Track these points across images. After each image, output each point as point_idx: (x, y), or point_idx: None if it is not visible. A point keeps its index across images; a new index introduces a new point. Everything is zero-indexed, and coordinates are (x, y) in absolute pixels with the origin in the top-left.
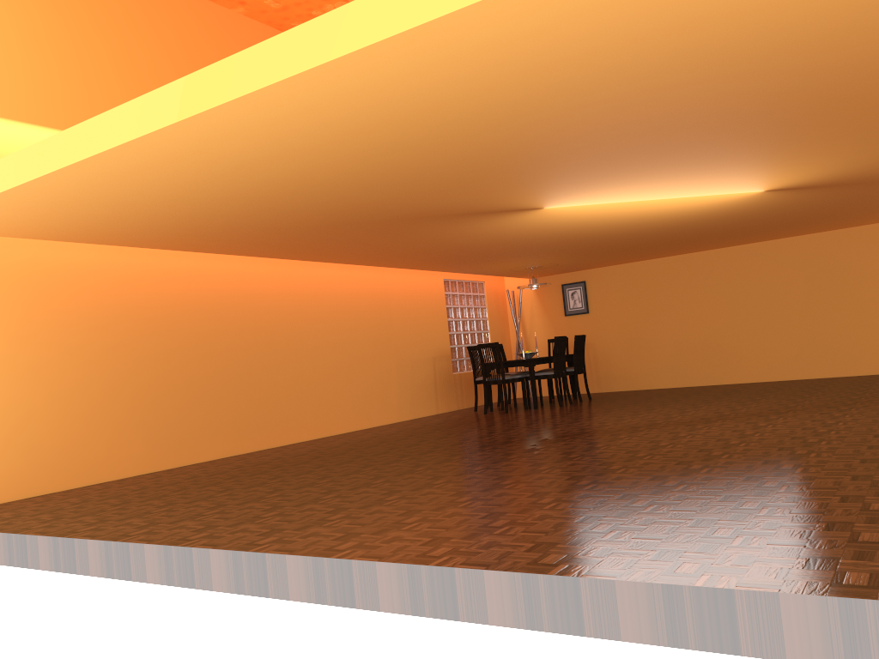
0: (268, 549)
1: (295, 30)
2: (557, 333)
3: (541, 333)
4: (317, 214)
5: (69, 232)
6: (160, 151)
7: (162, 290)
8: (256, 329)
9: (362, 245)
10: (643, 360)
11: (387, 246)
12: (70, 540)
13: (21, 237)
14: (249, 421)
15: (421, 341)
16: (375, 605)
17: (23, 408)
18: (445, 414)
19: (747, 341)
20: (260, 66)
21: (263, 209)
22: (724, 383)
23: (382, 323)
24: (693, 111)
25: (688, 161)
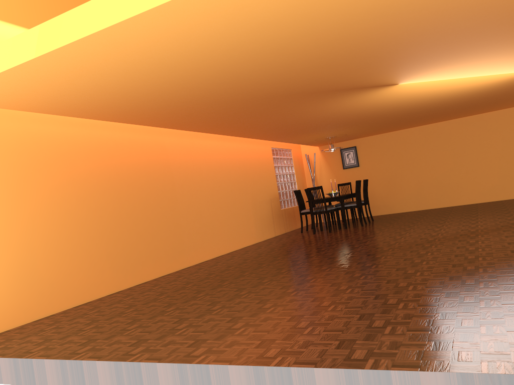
0: (384, 365)
1: None
2: (338, 180)
3: (327, 181)
4: (255, 87)
5: (64, 104)
6: (208, 7)
7: (113, 155)
8: (173, 182)
9: (254, 119)
10: (396, 194)
11: (268, 119)
12: (136, 364)
13: (23, 110)
14: (174, 249)
15: (263, 188)
16: None
17: (26, 250)
18: (281, 236)
19: (465, 179)
20: None
21: (224, 82)
22: (451, 206)
23: (242, 177)
24: None
25: None
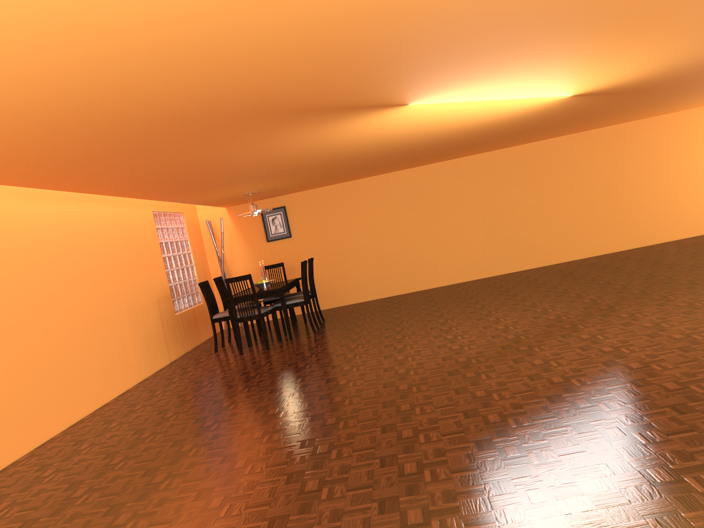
0: None
1: None
2: (260, 259)
3: (243, 261)
4: (174, 91)
5: None
6: None
7: None
8: None
9: (143, 161)
10: (349, 277)
11: (169, 163)
12: None
13: None
14: None
15: (145, 282)
16: None
17: None
18: (181, 361)
19: (440, 250)
20: None
21: (110, 71)
22: (424, 289)
23: (108, 266)
24: None
25: (633, 38)
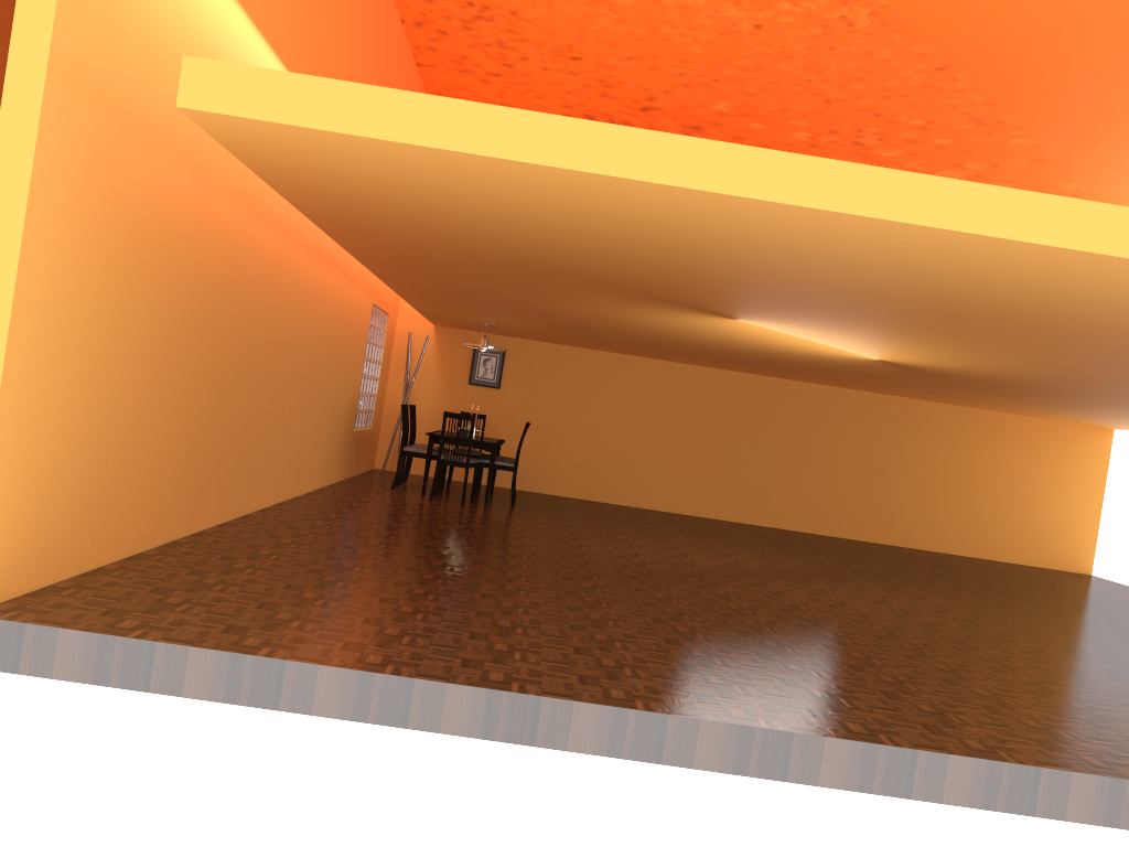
0: (904, 744)
1: (1120, 209)
2: (452, 402)
3: (431, 396)
4: (598, 264)
5: (322, 179)
6: (789, 218)
7: (229, 260)
8: (270, 338)
9: (479, 278)
10: (550, 460)
11: (491, 285)
12: (533, 698)
13: (244, 158)
14: (242, 473)
15: (348, 382)
16: (1060, 814)
17: (103, 423)
18: (350, 484)
19: (666, 467)
20: (1061, 222)
21: (587, 248)
22: (632, 506)
23: (335, 352)
24: (1089, 337)
25: (944, 342)
